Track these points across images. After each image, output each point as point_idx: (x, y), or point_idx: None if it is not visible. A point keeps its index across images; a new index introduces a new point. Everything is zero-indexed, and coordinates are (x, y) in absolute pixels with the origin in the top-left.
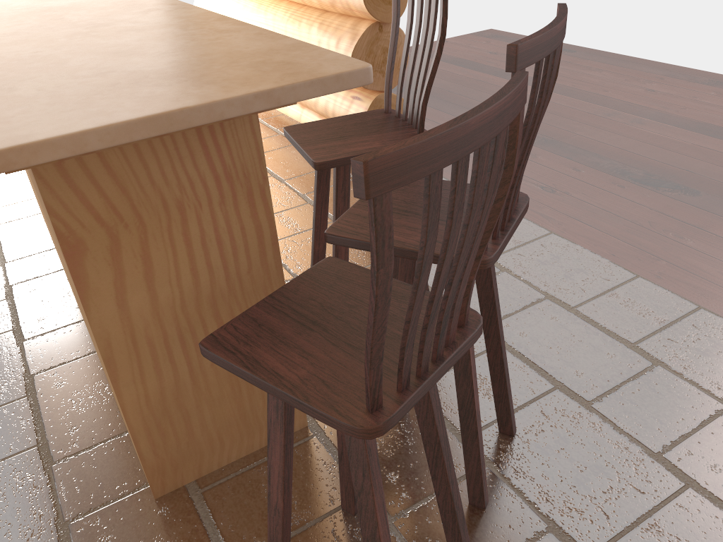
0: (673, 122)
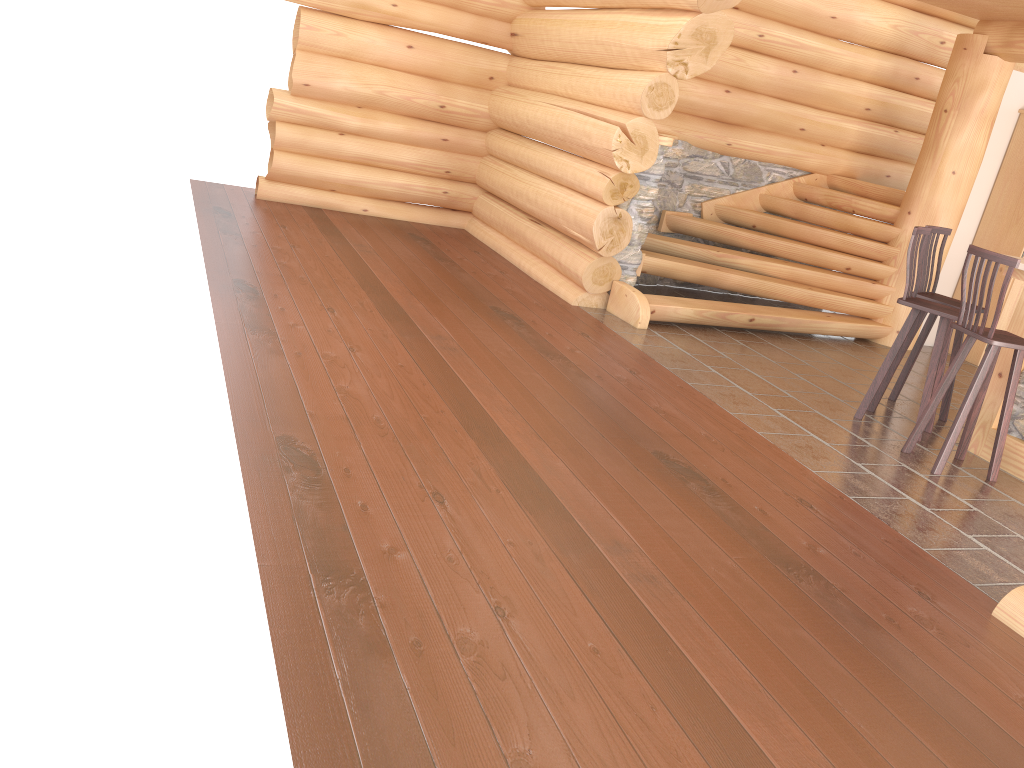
0: (567, 526)
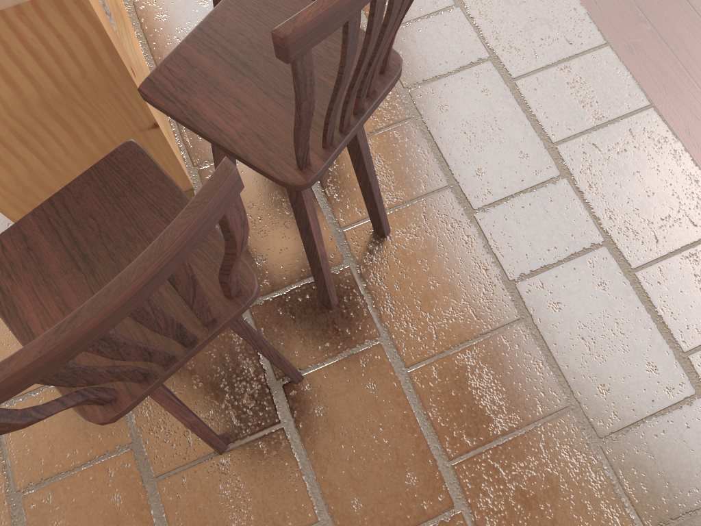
0: None
